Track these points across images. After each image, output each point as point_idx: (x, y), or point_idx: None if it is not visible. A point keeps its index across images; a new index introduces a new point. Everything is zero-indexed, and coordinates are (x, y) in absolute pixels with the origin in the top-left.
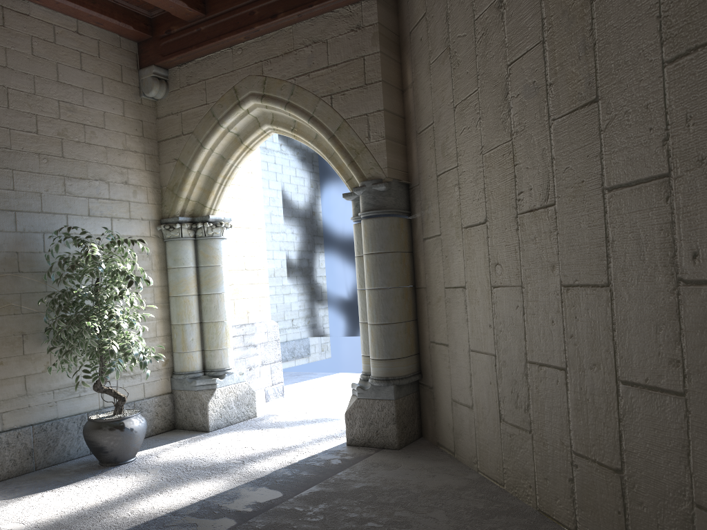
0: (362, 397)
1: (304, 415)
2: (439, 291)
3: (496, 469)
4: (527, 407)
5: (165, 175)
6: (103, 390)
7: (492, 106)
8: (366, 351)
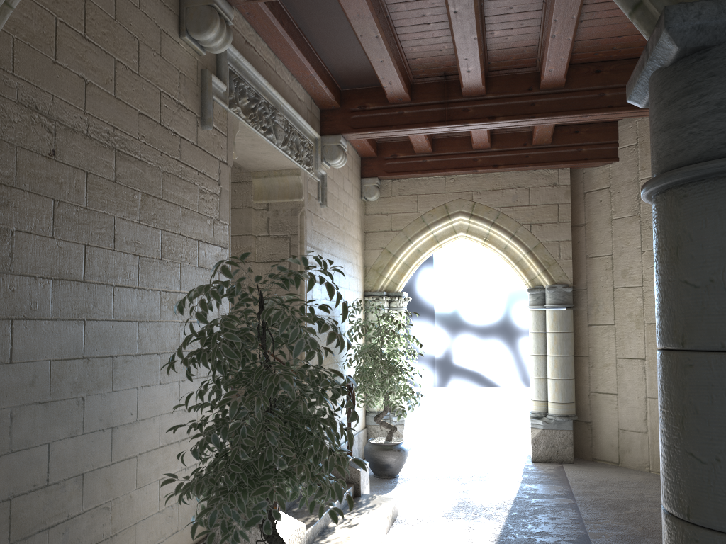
0: (546, 428)
1: (448, 446)
2: (608, 359)
3: None
4: None
5: (370, 258)
6: (381, 422)
7: None
8: (540, 397)
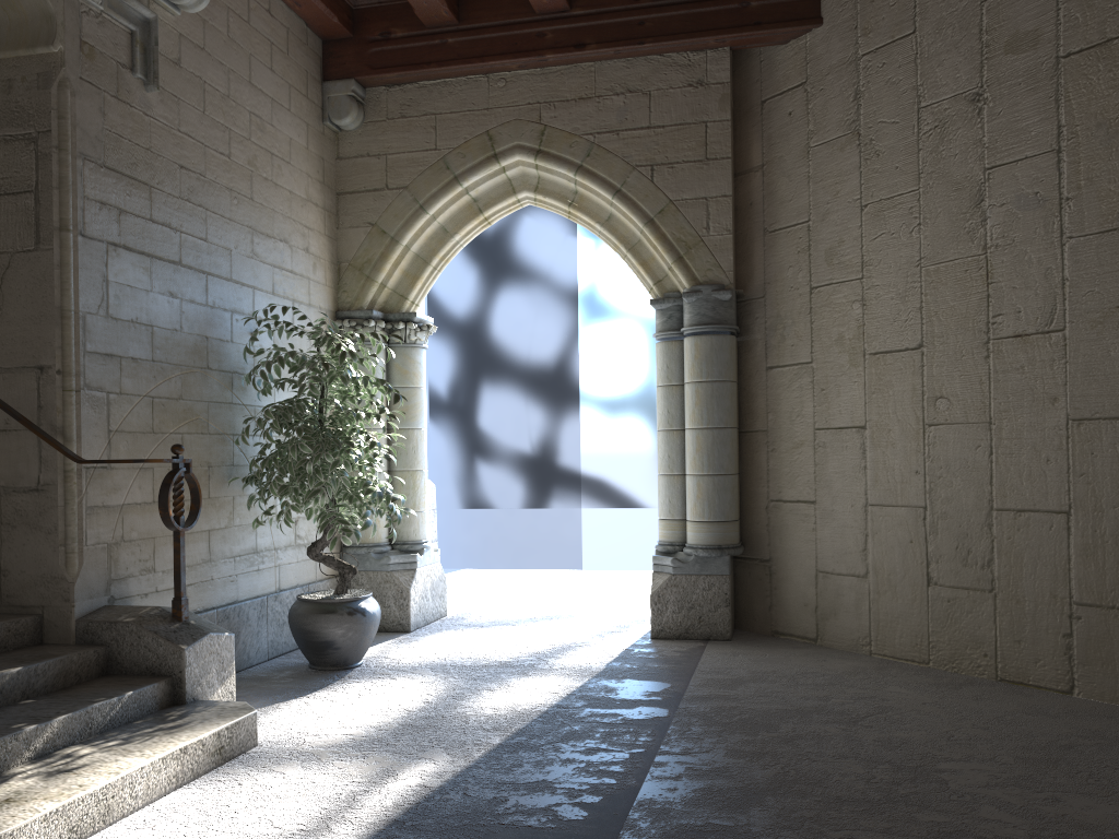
0: (680, 573)
1: (519, 613)
2: (800, 434)
3: (914, 645)
4: (988, 562)
5: (348, 245)
6: (322, 558)
7: (948, 212)
8: (674, 513)
